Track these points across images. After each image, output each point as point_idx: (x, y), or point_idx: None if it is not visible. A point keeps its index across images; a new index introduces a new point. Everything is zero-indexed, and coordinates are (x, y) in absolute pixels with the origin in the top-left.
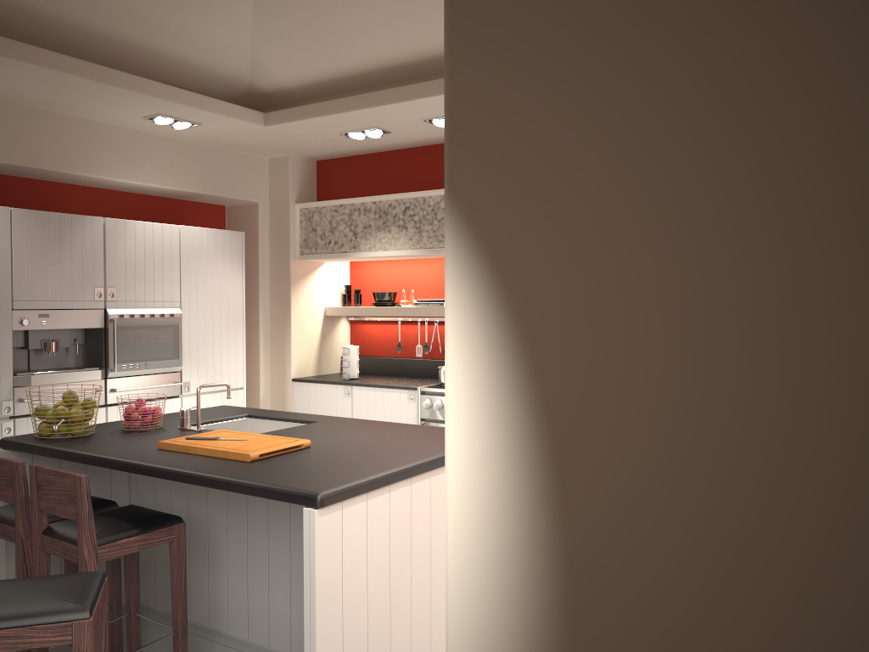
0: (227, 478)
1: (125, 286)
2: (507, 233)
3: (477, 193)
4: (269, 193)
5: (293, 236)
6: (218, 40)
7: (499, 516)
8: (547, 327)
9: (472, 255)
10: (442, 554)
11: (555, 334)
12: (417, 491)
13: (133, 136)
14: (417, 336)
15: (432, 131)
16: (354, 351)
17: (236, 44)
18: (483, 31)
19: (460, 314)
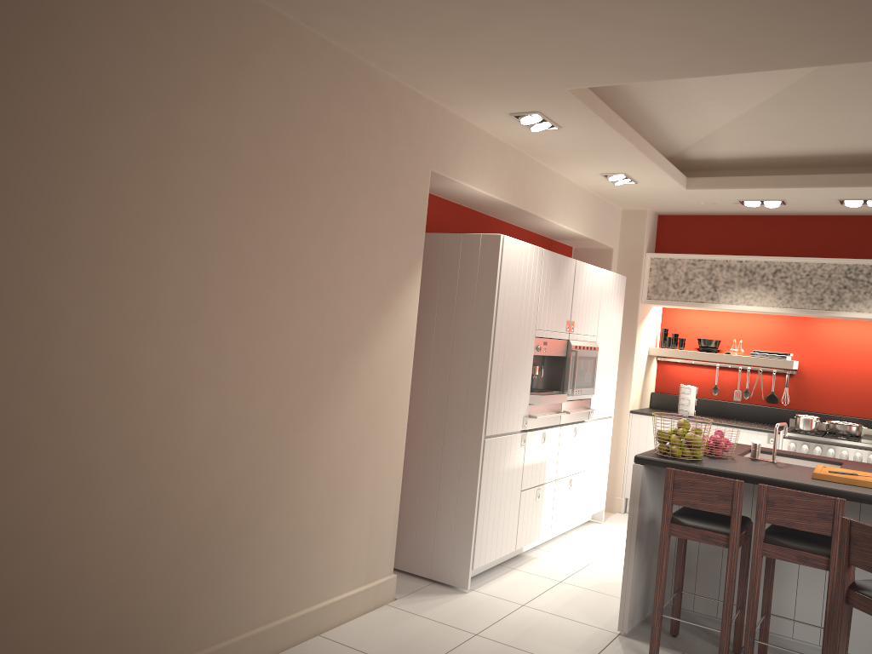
0: None
1: (577, 320)
2: None
3: None
4: (619, 240)
5: (642, 282)
6: (709, 119)
7: None
8: None
9: None
10: None
11: None
12: None
13: (569, 186)
14: (735, 382)
15: (822, 206)
16: (694, 391)
17: (716, 123)
18: None
19: None
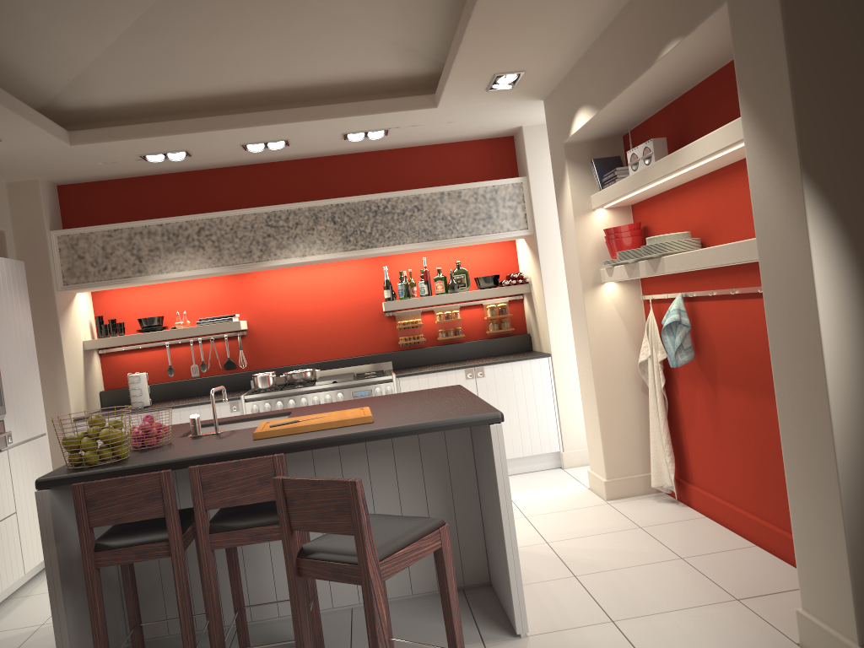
0: (403, 426)
1: None
2: (834, 185)
3: (817, 167)
4: (12, 220)
5: (53, 266)
6: (68, 52)
7: (846, 313)
8: (858, 224)
9: (818, 196)
10: None
11: (861, 227)
12: None
13: None
14: (189, 357)
15: (229, 155)
16: (144, 377)
17: (80, 59)
18: (811, 94)
19: (815, 224)
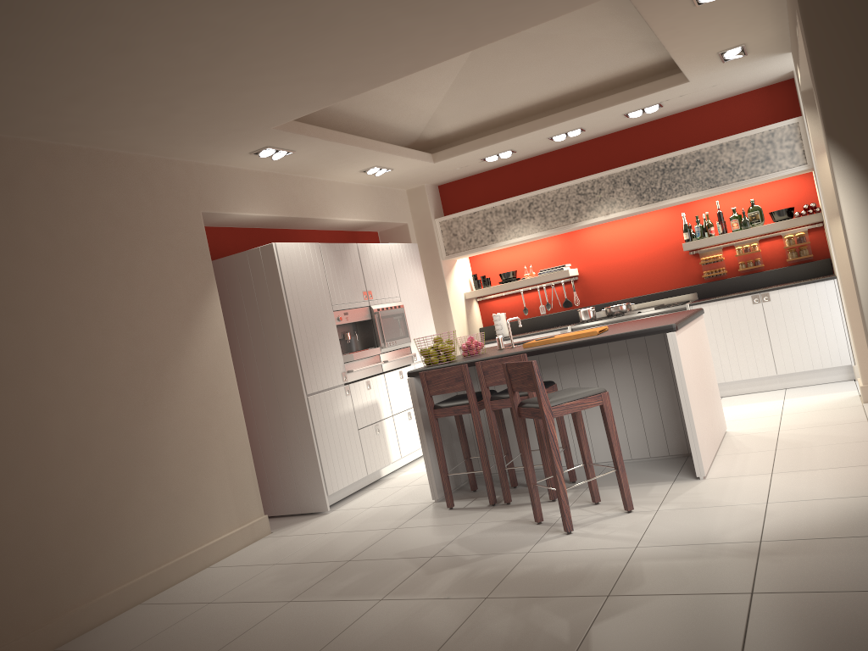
0: (607, 336)
1: (374, 289)
2: (856, 143)
3: (840, 133)
4: (411, 215)
5: (438, 243)
6: (420, 108)
7: None
8: None
9: (842, 154)
10: (702, 370)
11: None
12: (690, 332)
13: (342, 187)
14: (538, 299)
15: (544, 145)
16: (503, 316)
17: (428, 109)
18: (831, 80)
19: (841, 175)
